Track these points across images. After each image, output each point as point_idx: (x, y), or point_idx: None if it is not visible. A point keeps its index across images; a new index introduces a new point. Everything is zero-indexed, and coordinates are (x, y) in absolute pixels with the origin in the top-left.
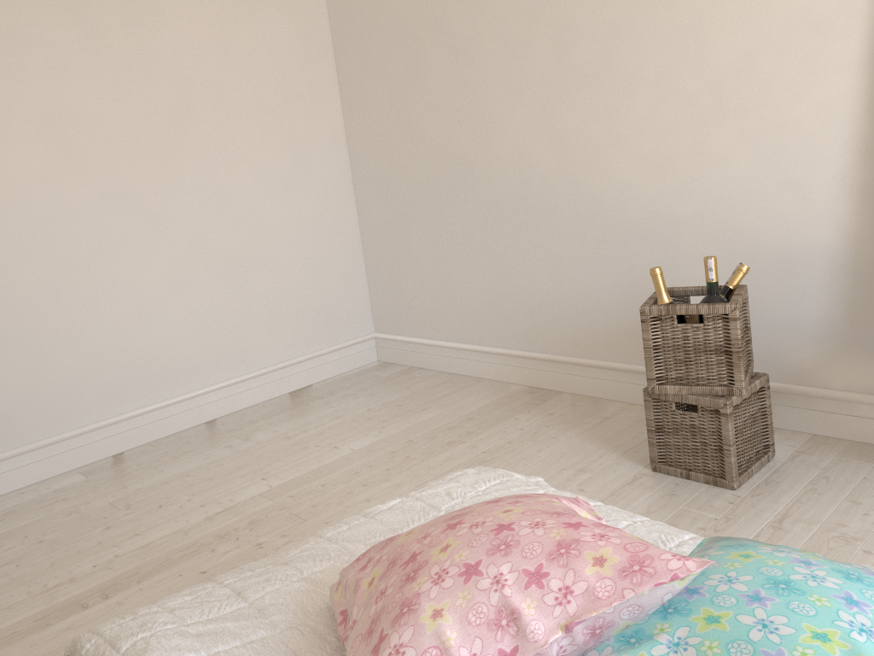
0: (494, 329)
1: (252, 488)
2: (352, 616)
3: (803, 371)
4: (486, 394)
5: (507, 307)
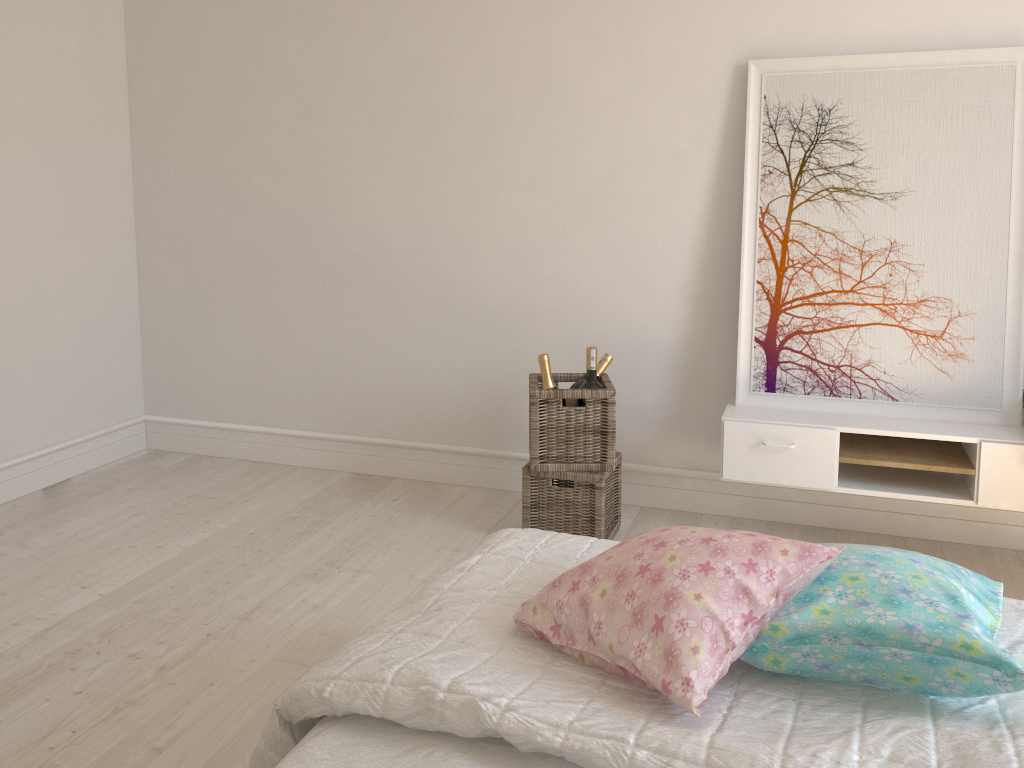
0: (317, 411)
1: (75, 598)
2: (593, 620)
3: (637, 451)
4: (311, 482)
5: (336, 388)
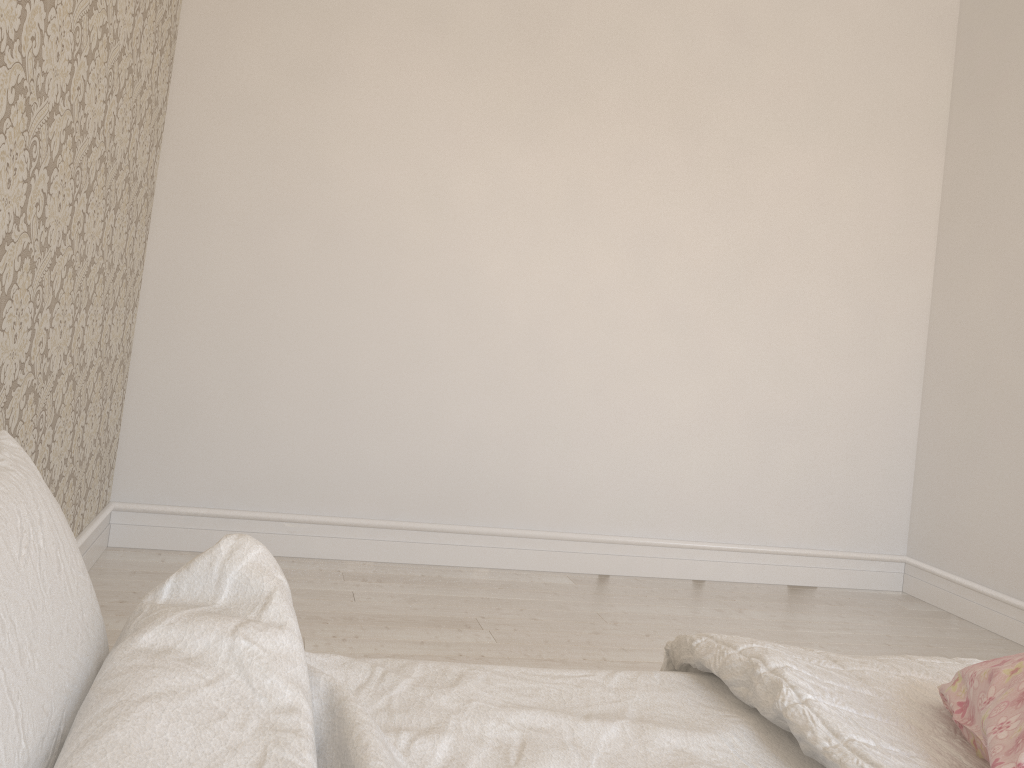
0: None
1: None
2: (986, 694)
3: None
4: None
5: None
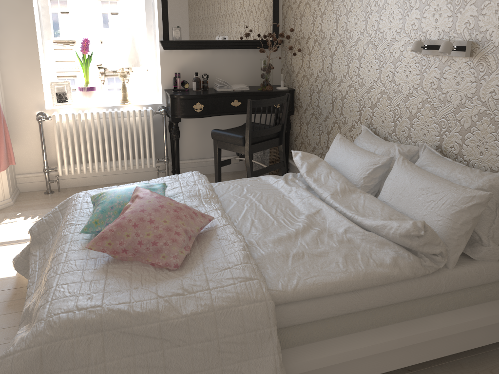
0: None
1: None
2: (190, 231)
3: None
4: None
5: None
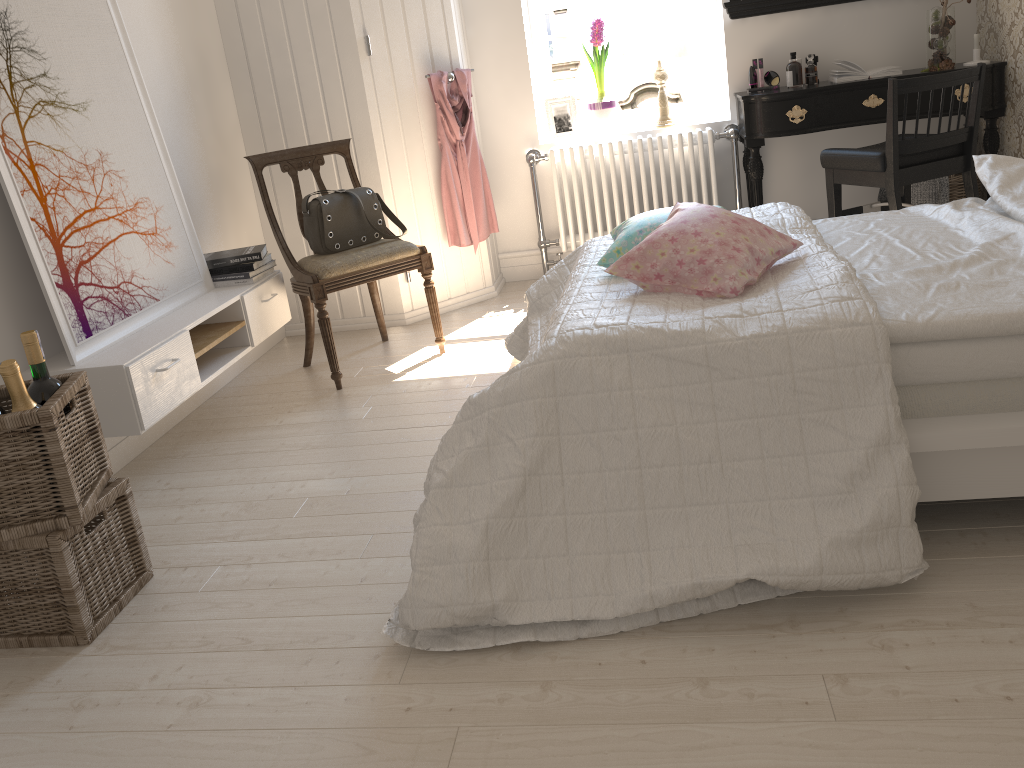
0: None
1: None
2: (758, 251)
3: None
4: None
5: None
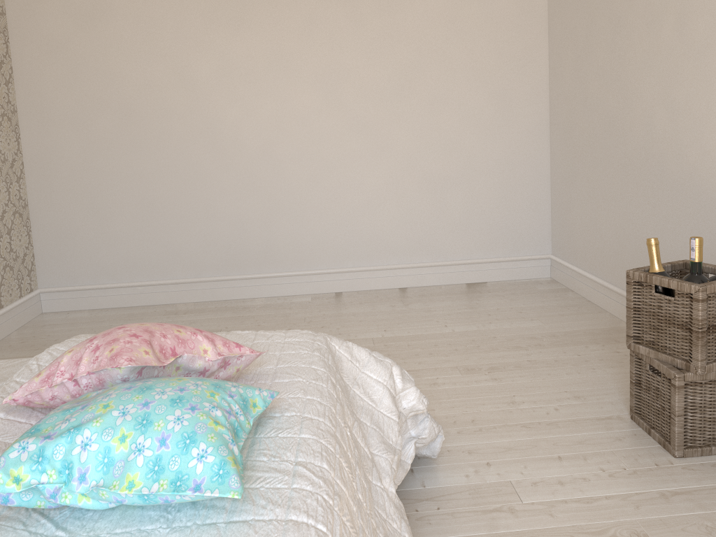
0: (618, 271)
1: (373, 333)
2: None
3: None
4: (591, 323)
5: (627, 254)
